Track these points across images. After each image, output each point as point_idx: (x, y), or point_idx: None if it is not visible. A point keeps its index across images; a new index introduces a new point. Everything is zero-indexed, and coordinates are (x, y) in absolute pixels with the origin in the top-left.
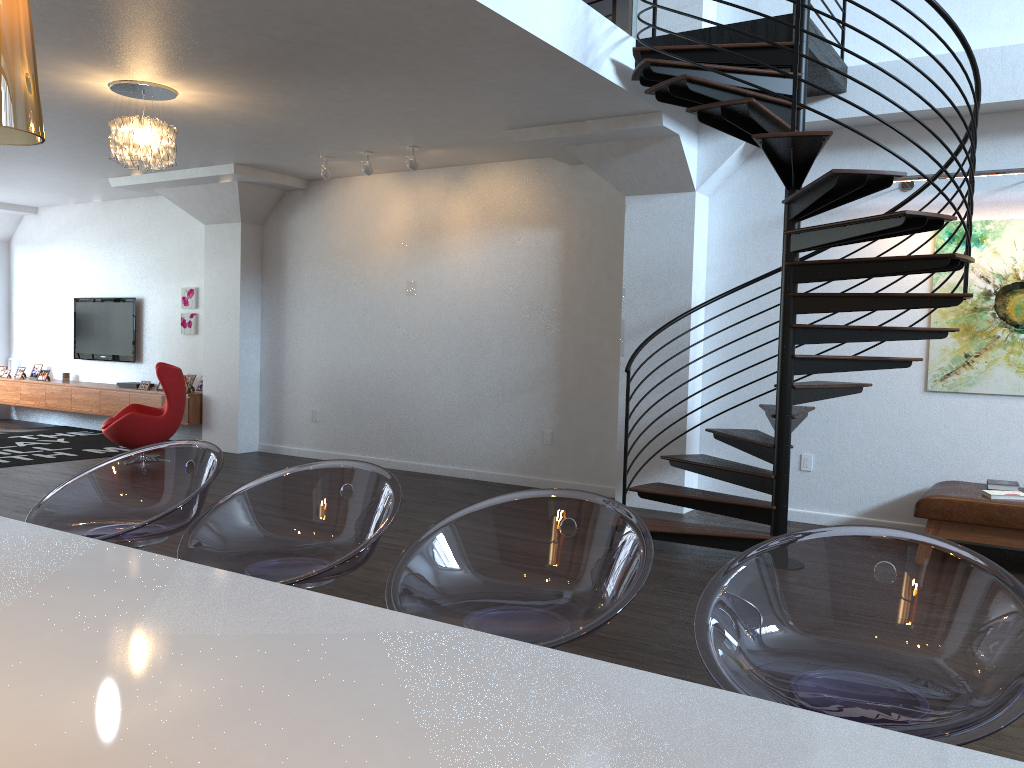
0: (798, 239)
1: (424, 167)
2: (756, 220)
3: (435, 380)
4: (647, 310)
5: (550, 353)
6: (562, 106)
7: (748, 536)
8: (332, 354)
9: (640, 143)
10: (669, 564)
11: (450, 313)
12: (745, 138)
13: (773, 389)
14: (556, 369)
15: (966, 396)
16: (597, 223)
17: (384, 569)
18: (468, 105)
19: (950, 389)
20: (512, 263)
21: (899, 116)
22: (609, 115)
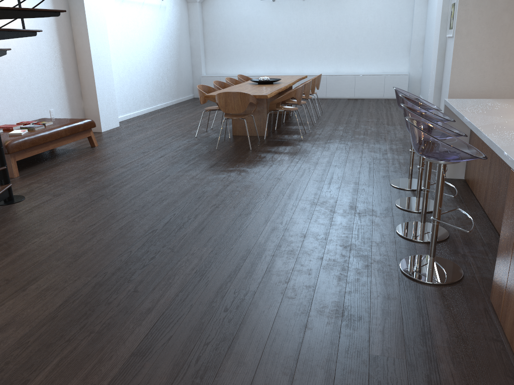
0: None
1: None
2: None
3: None
4: None
5: None
6: None
7: (5, 189)
8: None
9: None
10: (4, 223)
11: None
12: None
13: None
14: None
15: None
16: None
17: (3, 322)
18: None
19: None
20: None
21: None
22: None
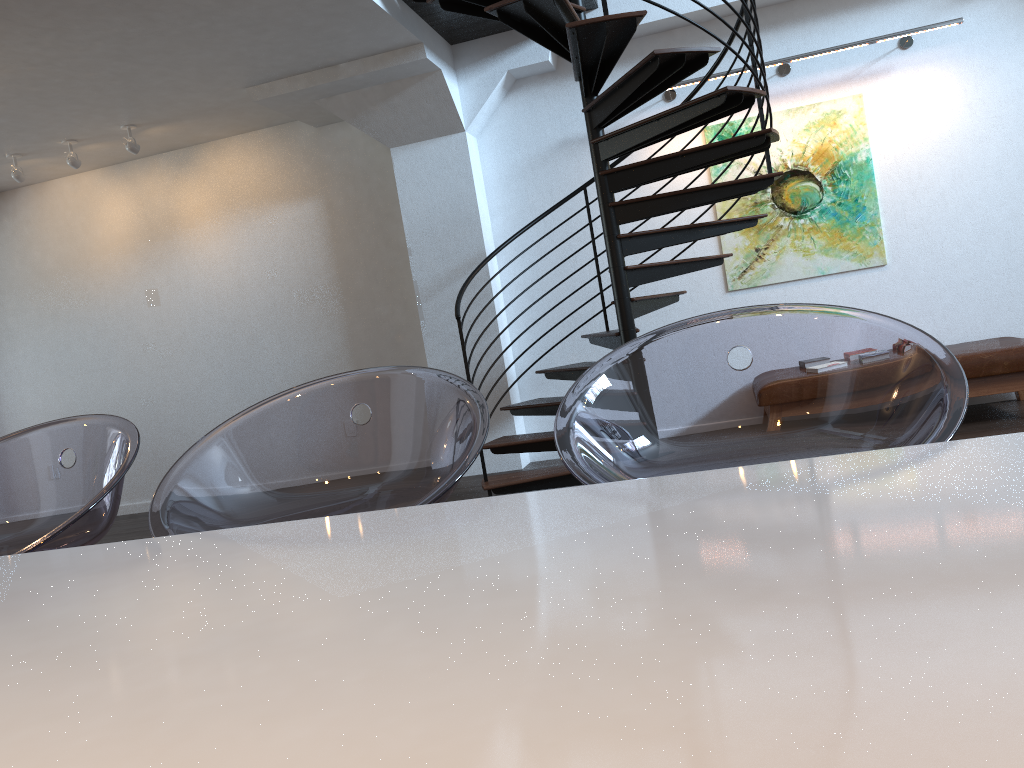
0: (608, 146)
1: (140, 155)
2: (530, 154)
3: (205, 395)
4: (439, 265)
5: (337, 336)
6: (315, 45)
7: None
8: (66, 394)
9: (400, 85)
10: None
11: (208, 316)
12: (541, 42)
13: (592, 317)
14: (347, 352)
15: (764, 288)
16: (360, 185)
17: None
18: (204, 54)
19: (749, 285)
20: (271, 246)
21: (652, 27)
22: (365, 54)
